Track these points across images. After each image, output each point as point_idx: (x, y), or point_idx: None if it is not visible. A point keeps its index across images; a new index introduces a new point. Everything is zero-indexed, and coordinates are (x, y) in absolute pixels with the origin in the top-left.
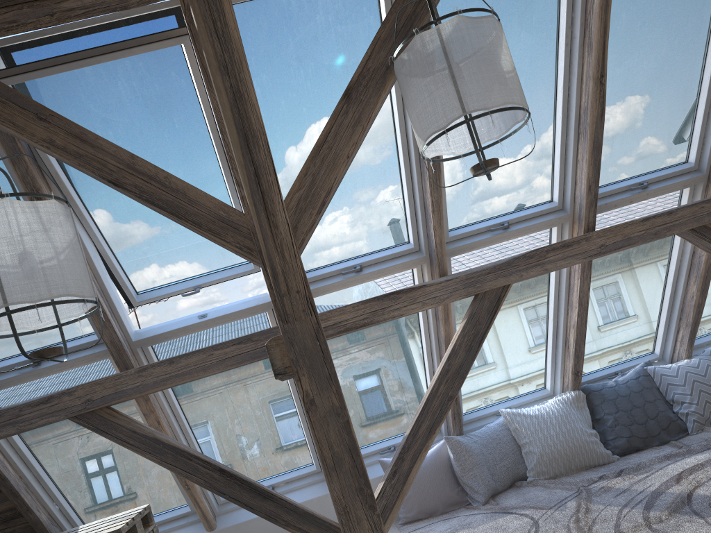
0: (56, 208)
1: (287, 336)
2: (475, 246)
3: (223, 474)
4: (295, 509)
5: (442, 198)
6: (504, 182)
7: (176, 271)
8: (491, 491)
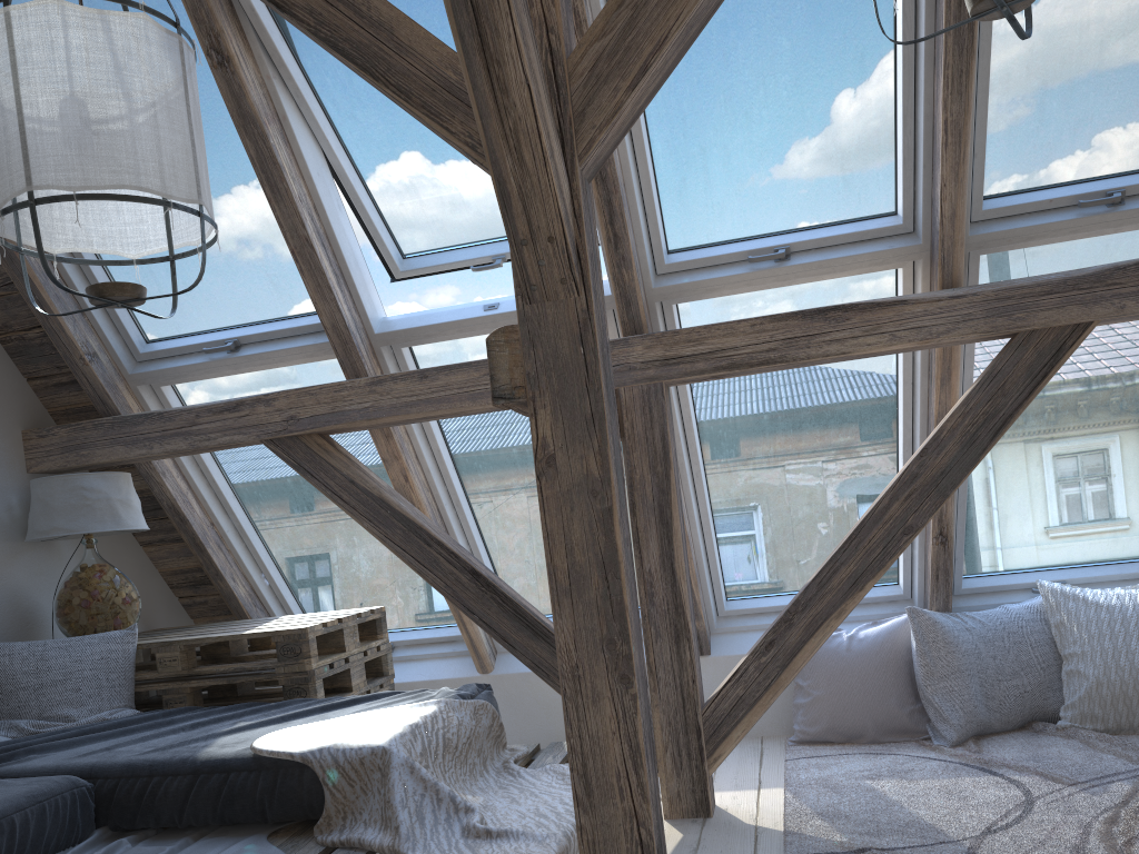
0: (146, 30)
1: (527, 329)
2: (1037, 236)
3: (475, 580)
4: None
5: (970, 118)
6: (1132, 99)
7: (466, 224)
8: (976, 727)
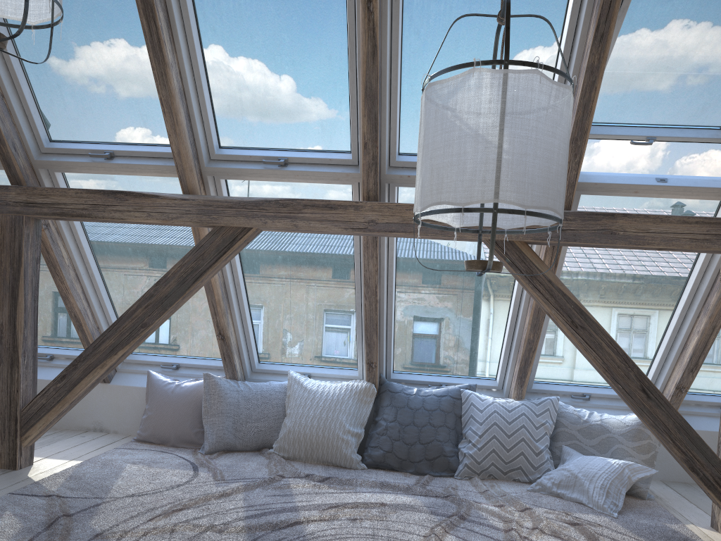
0: None
1: None
2: (242, 175)
3: None
4: None
5: (175, 100)
6: (286, 109)
7: None
8: (224, 445)
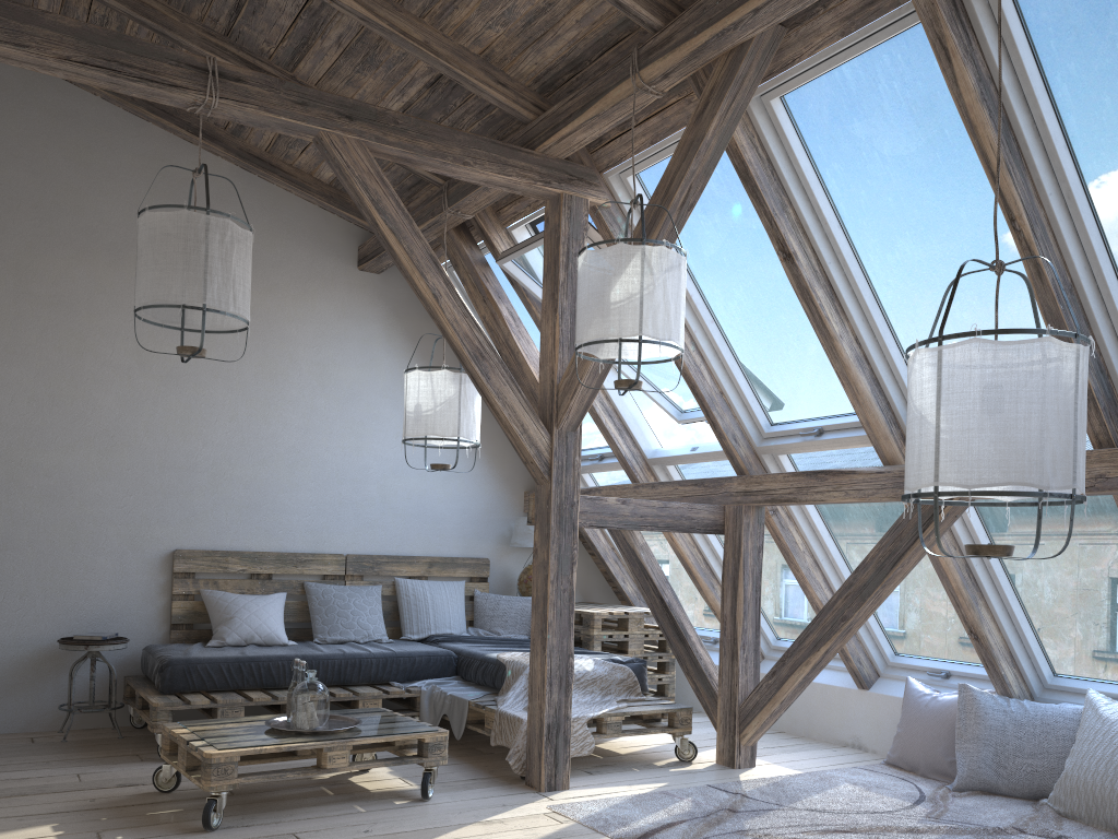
0: (445, 375)
1: (536, 495)
2: None
3: (661, 602)
4: (695, 663)
5: (850, 370)
6: None
7: None
8: (979, 783)
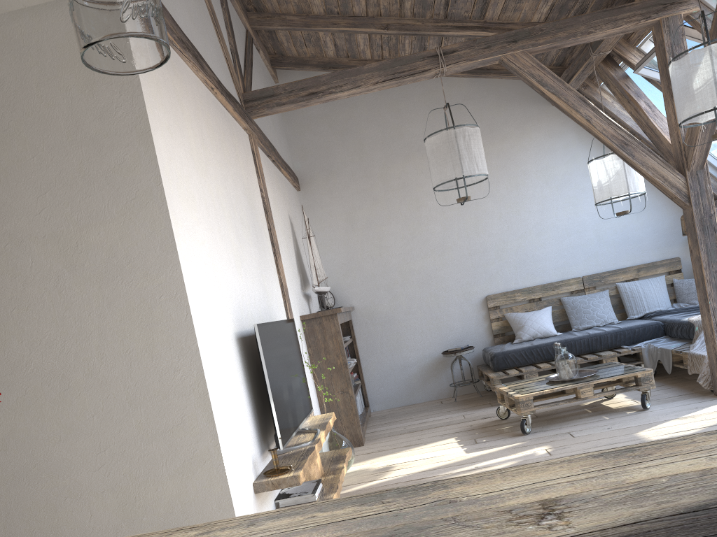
0: (611, 158)
1: (684, 216)
2: None
3: None
4: None
5: None
6: None
7: None
8: None
